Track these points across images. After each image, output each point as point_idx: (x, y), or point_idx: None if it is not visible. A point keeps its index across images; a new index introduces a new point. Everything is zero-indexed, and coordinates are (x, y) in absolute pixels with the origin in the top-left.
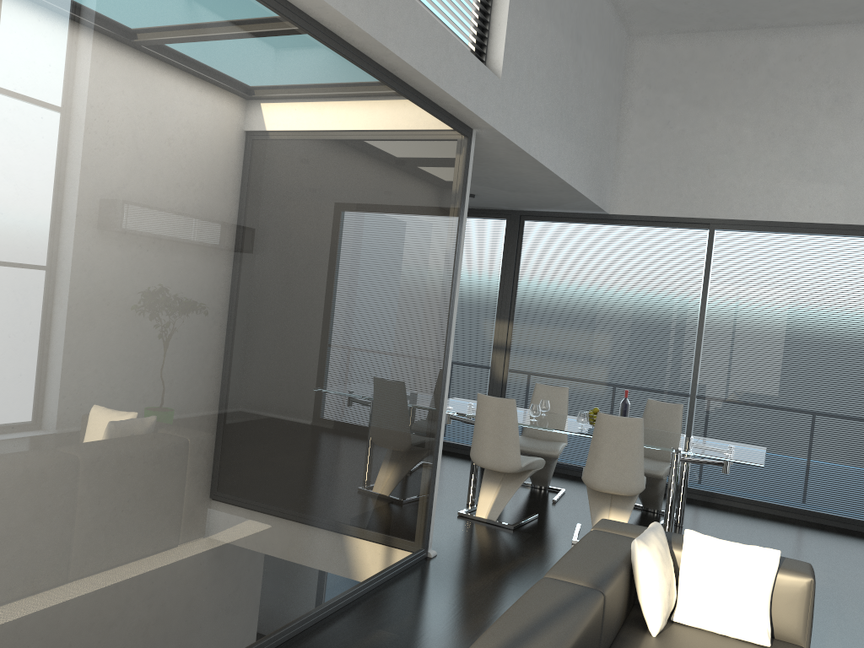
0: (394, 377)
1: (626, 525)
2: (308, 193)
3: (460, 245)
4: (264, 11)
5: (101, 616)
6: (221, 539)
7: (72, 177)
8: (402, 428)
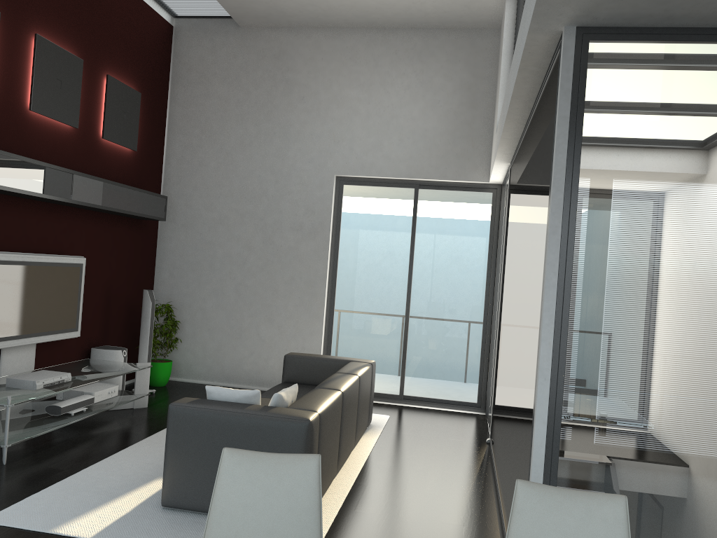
0: (524, 353)
1: (293, 412)
2: (519, 221)
3: (550, 192)
4: (521, 146)
5: (497, 409)
6: (502, 408)
7: (507, 251)
8: (522, 411)
